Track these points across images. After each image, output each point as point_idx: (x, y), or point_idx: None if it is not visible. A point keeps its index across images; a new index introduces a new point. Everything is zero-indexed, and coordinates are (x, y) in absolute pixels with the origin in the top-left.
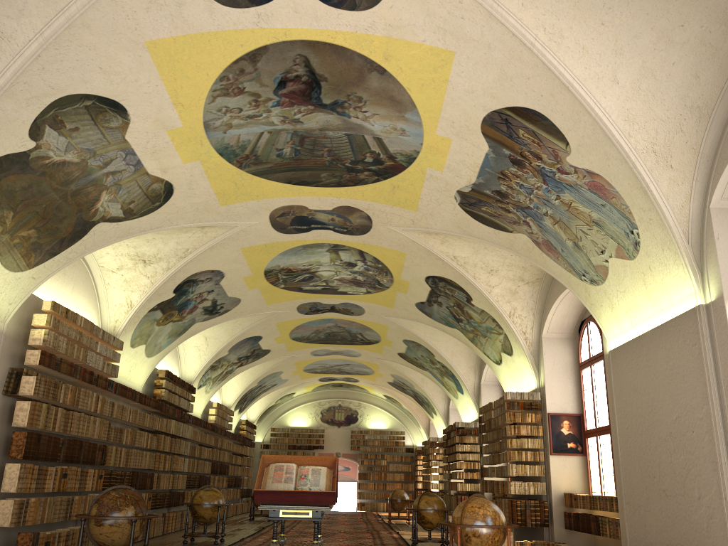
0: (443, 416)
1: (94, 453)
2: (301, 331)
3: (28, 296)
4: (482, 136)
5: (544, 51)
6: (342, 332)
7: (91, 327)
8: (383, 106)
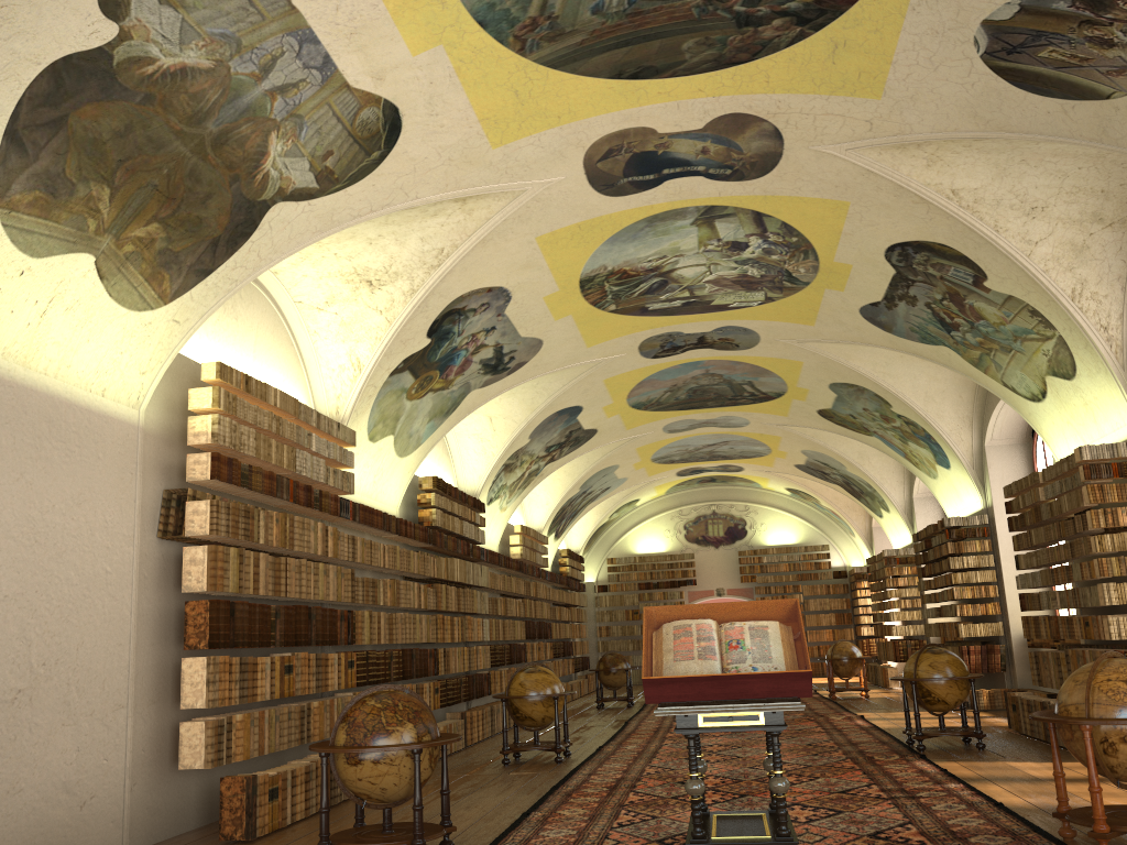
0: (904, 513)
1: (335, 626)
2: (647, 391)
3: (172, 356)
4: None
5: None
6: (717, 384)
7: (295, 407)
8: None
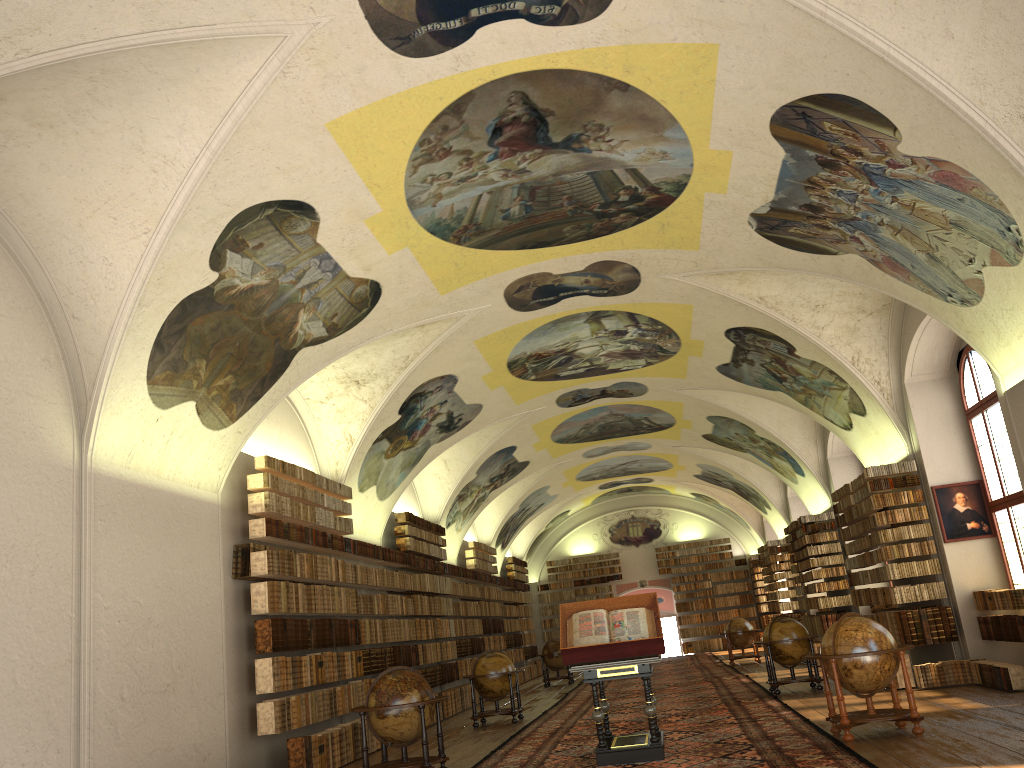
0: (781, 510)
1: (347, 632)
2: (566, 430)
3: (236, 455)
4: (773, 139)
5: (841, 19)
6: (620, 421)
7: (312, 478)
8: (633, 130)
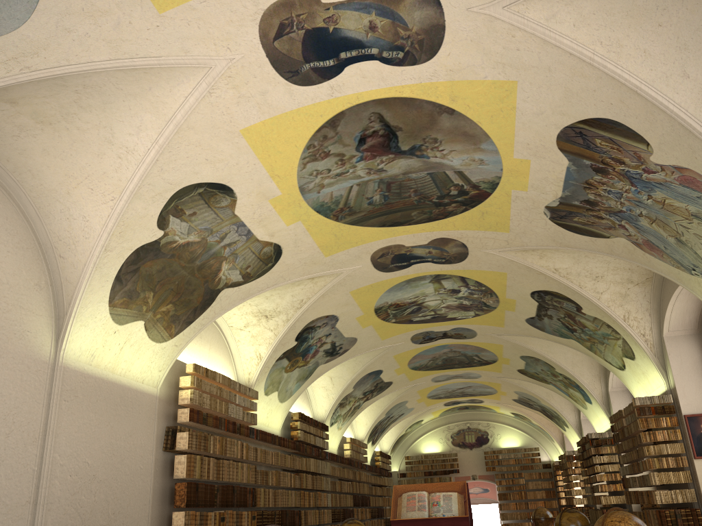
0: (576, 428)
1: (246, 496)
2: (419, 360)
3: (173, 361)
4: (559, 151)
5: (604, 63)
6: (458, 356)
7: (228, 382)
8: (458, 142)
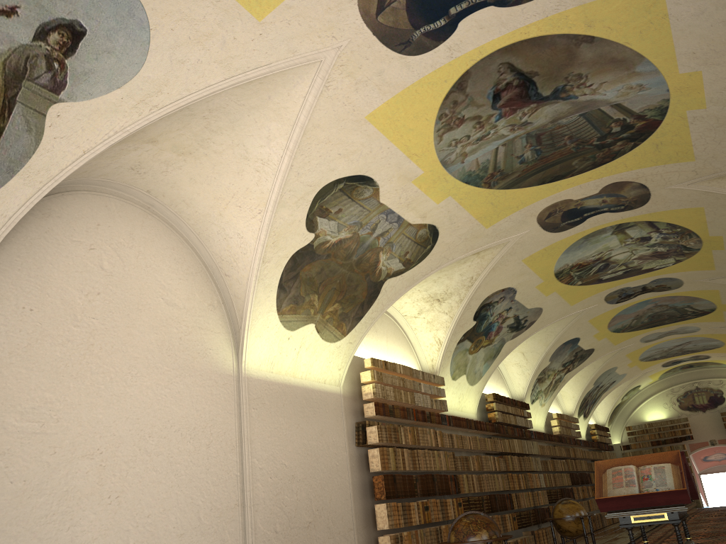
0: None
1: (447, 484)
2: (620, 321)
3: (350, 359)
4: None
5: None
6: (666, 310)
7: (410, 371)
8: (607, 72)
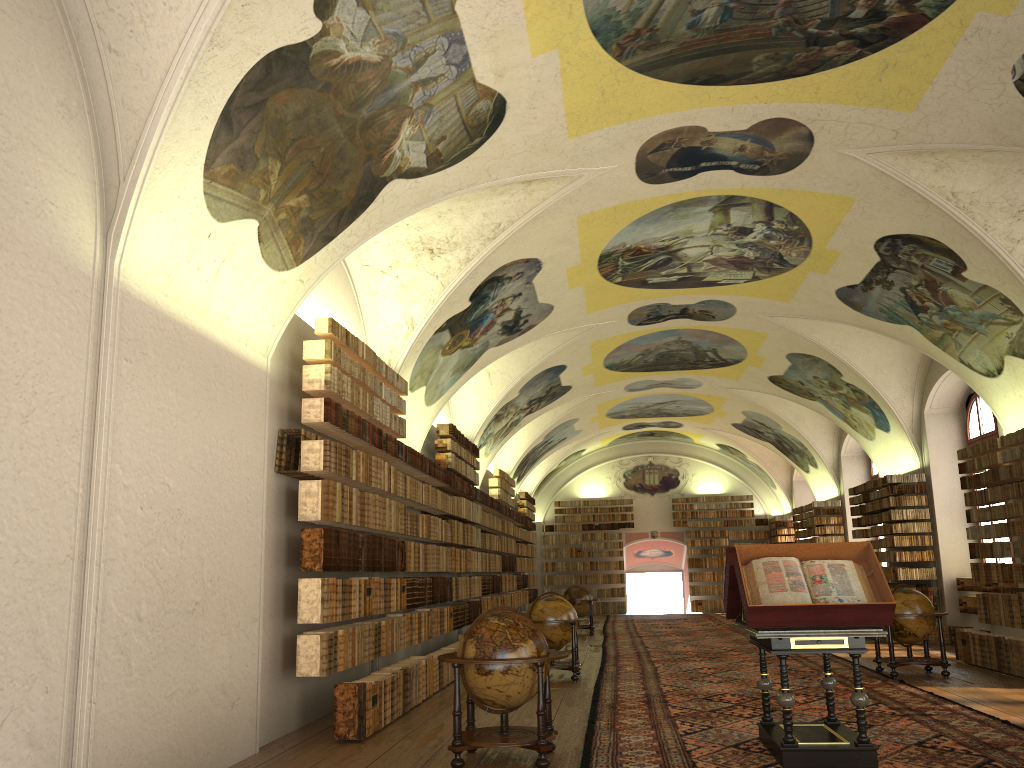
0: (832, 469)
1: (394, 555)
2: (623, 354)
3: (294, 312)
4: None
5: None
6: (684, 350)
7: (373, 359)
8: None
